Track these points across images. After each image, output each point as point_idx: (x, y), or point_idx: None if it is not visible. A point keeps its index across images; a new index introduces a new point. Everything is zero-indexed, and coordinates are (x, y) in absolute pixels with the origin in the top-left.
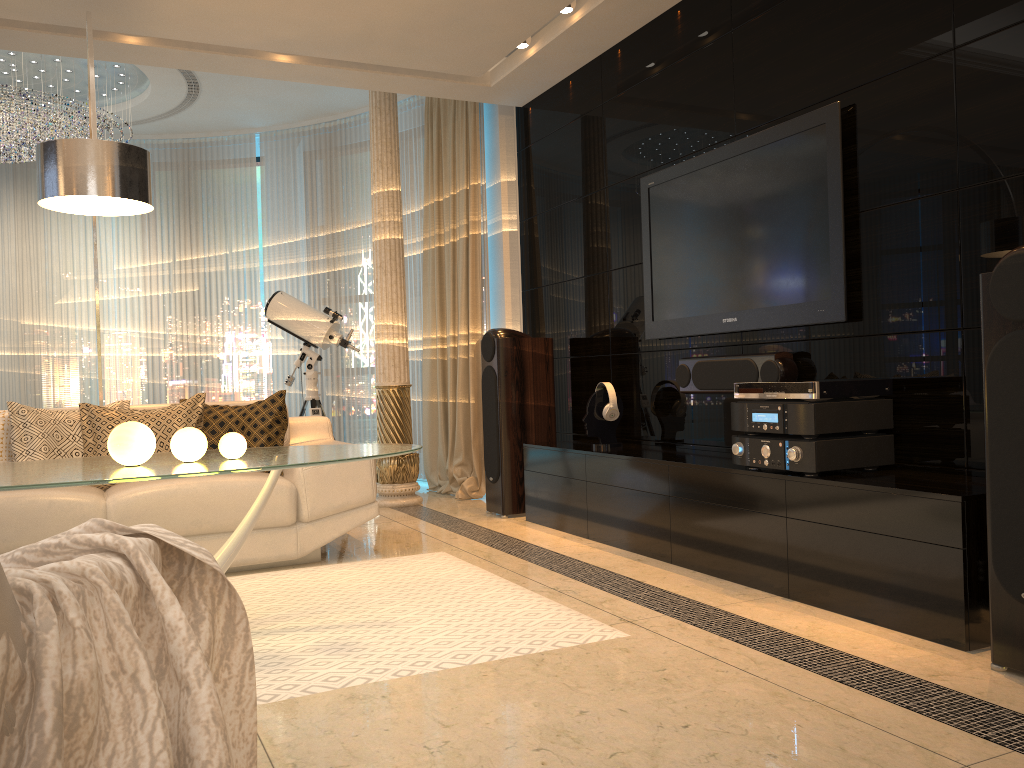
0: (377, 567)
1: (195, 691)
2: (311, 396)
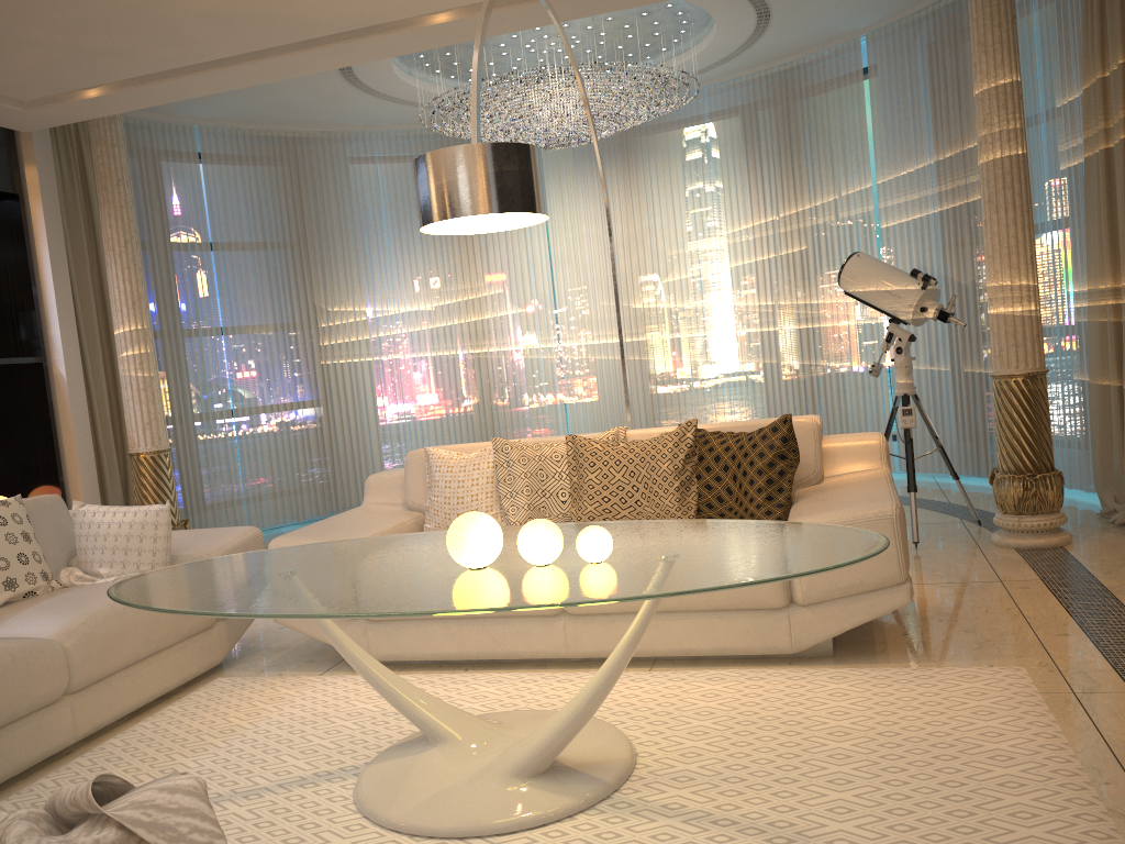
0: (891, 688)
1: None
2: (902, 390)
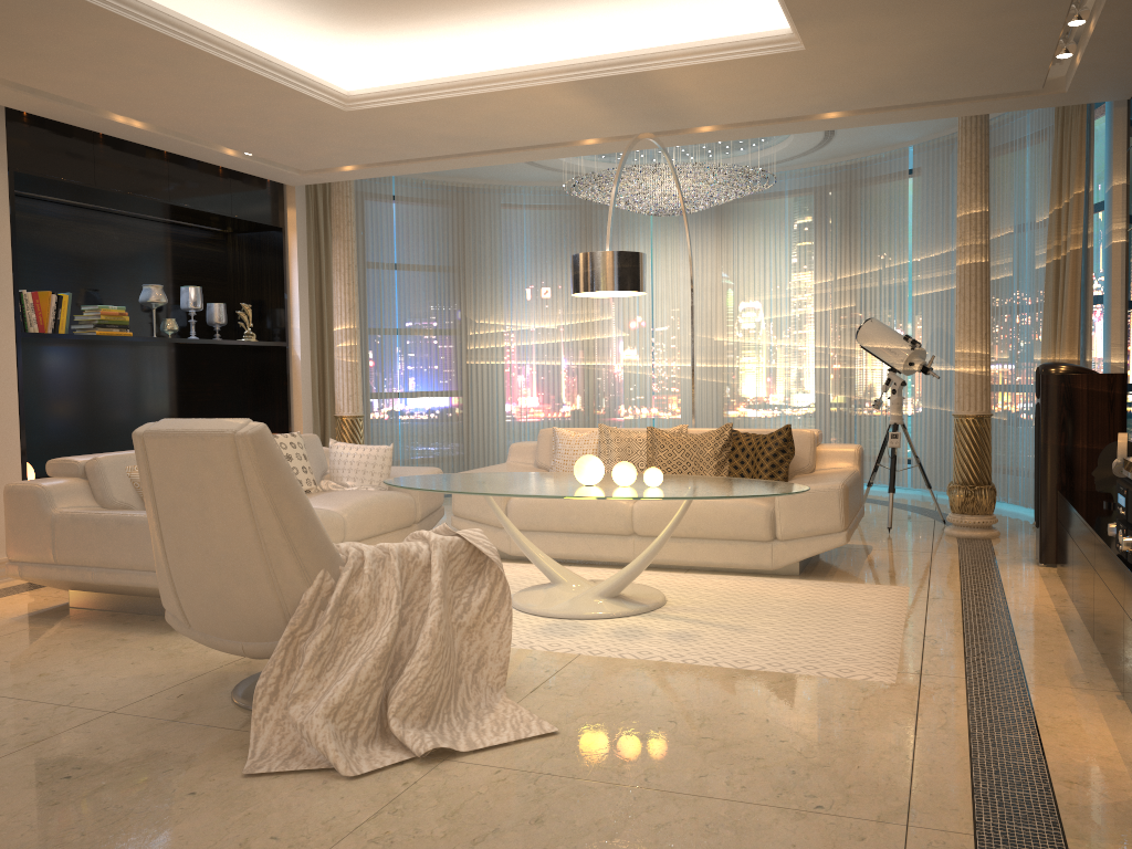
0: (823, 588)
1: (428, 617)
2: (893, 420)
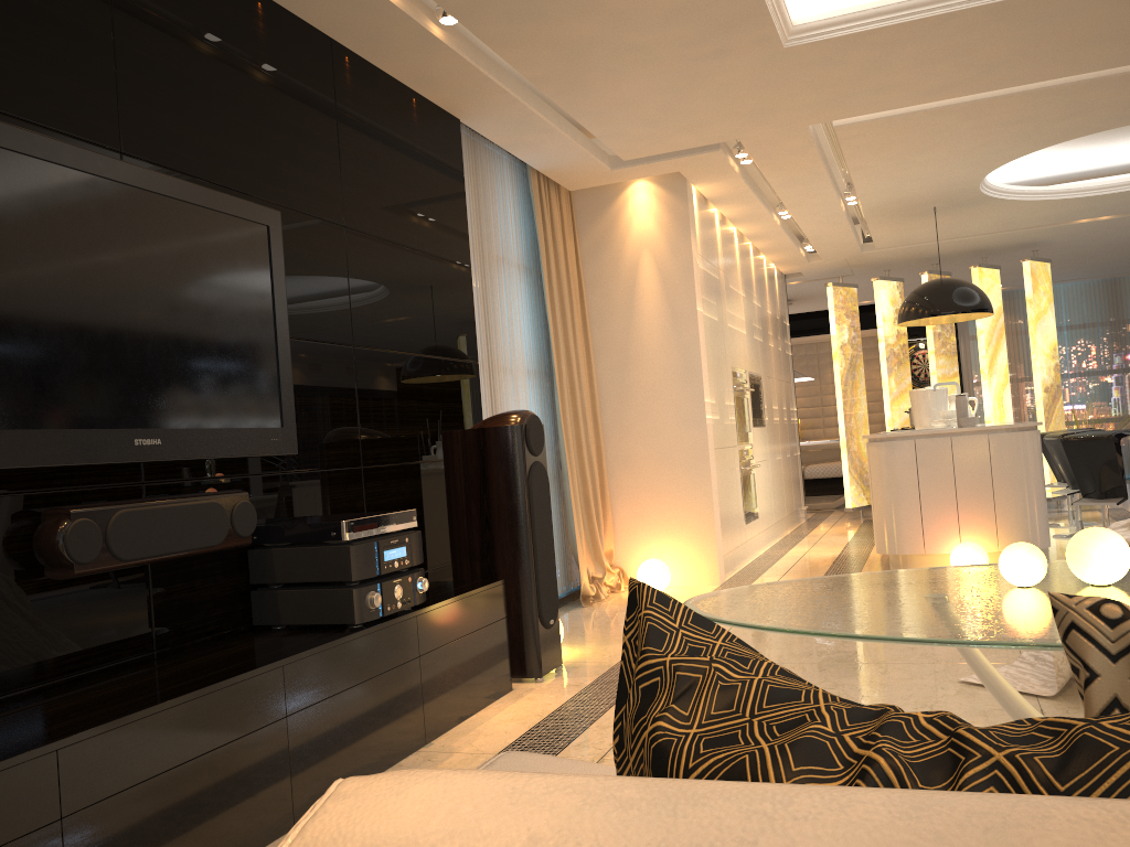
0: None
1: None
2: None
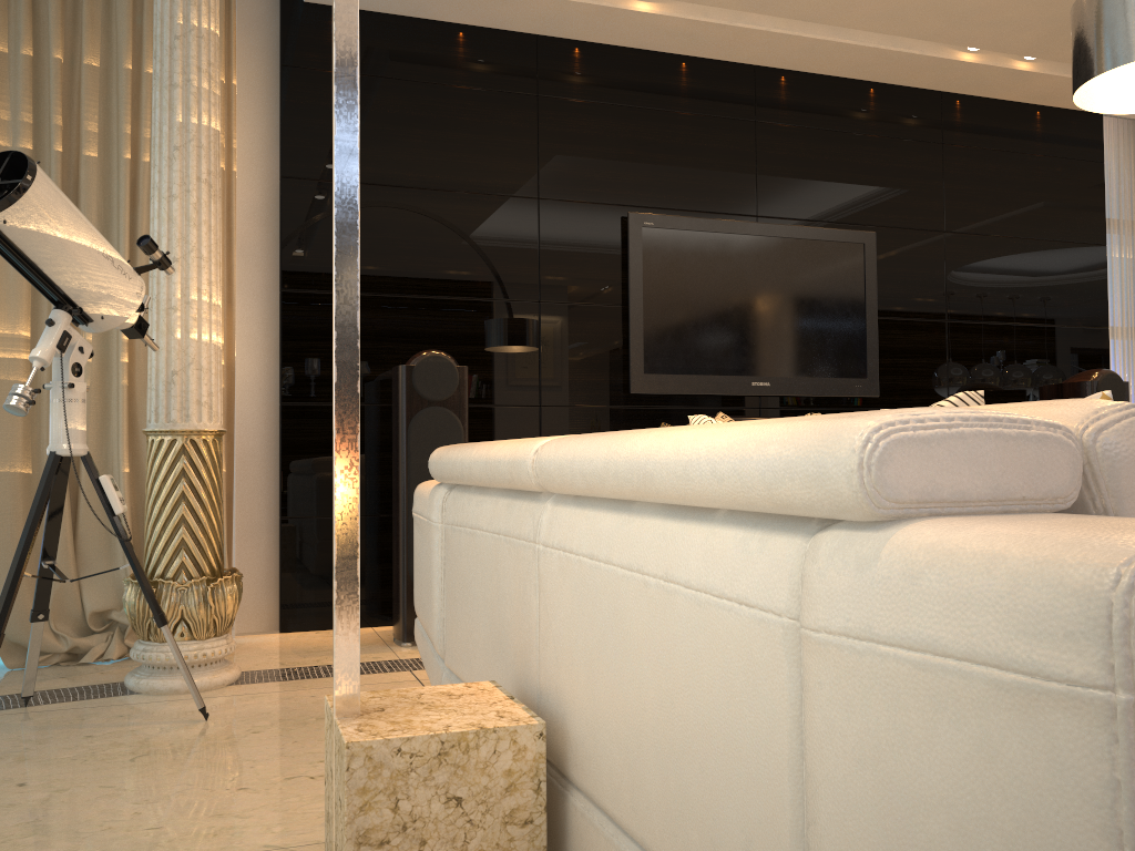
0: None
1: None
2: (84, 445)
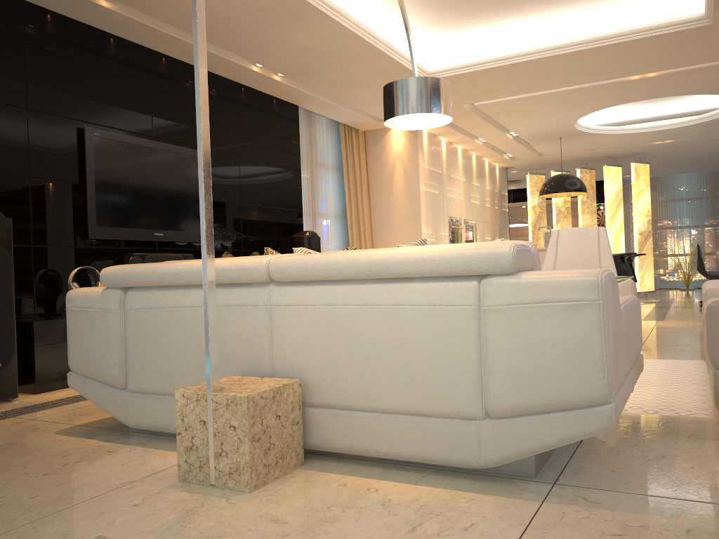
0: None
1: None
2: None
